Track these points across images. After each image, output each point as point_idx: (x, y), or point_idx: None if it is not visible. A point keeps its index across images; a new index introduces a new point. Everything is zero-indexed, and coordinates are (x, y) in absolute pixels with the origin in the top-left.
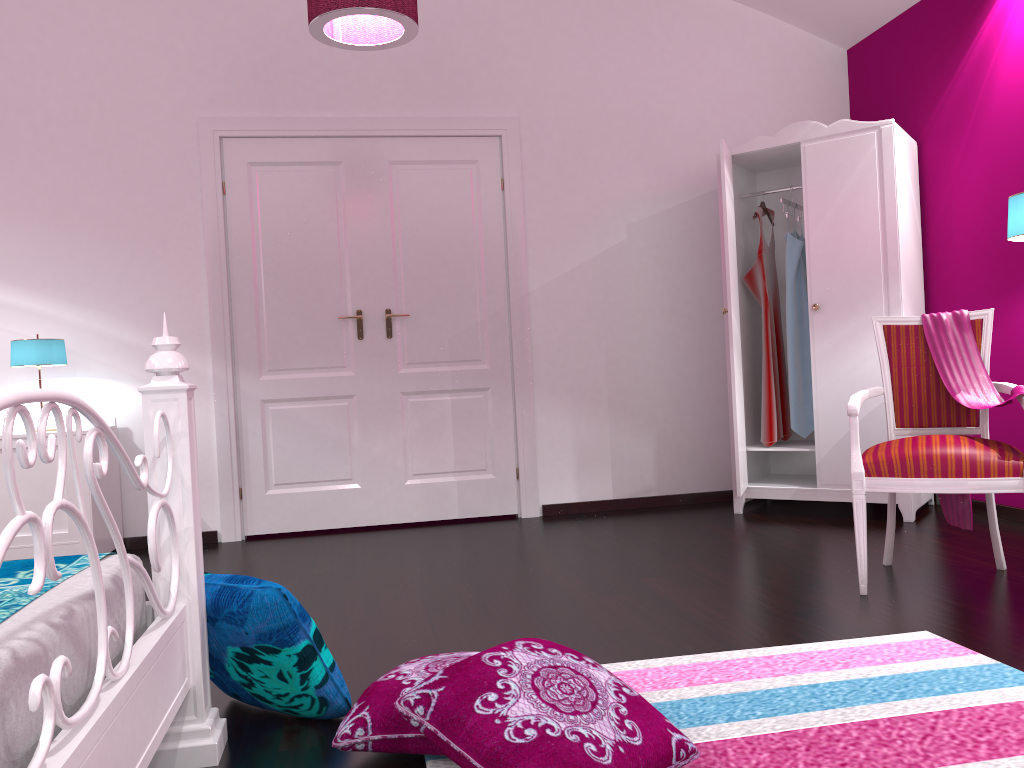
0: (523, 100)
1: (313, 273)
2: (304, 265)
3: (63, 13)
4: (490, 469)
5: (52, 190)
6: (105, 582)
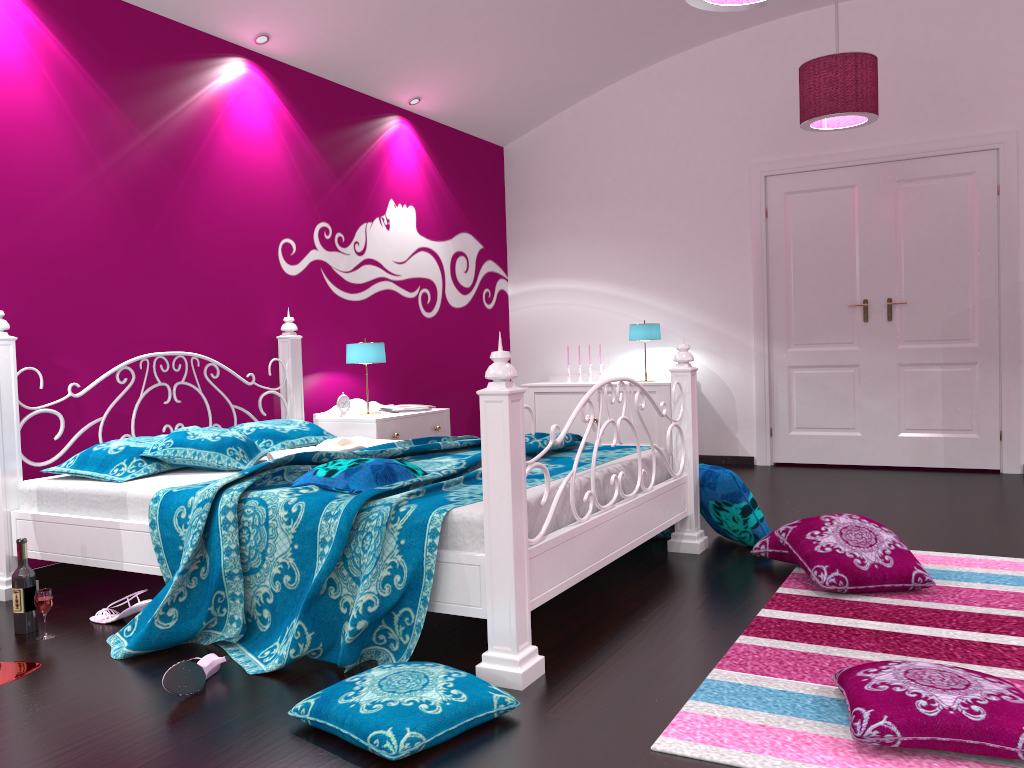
0: (1022, 114)
1: (830, 272)
2: (823, 266)
3: (665, 104)
4: (975, 430)
5: (656, 224)
6: (648, 456)
